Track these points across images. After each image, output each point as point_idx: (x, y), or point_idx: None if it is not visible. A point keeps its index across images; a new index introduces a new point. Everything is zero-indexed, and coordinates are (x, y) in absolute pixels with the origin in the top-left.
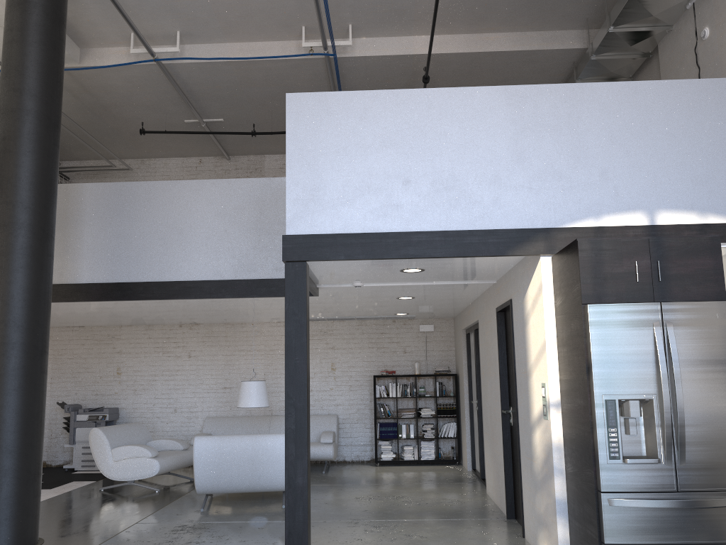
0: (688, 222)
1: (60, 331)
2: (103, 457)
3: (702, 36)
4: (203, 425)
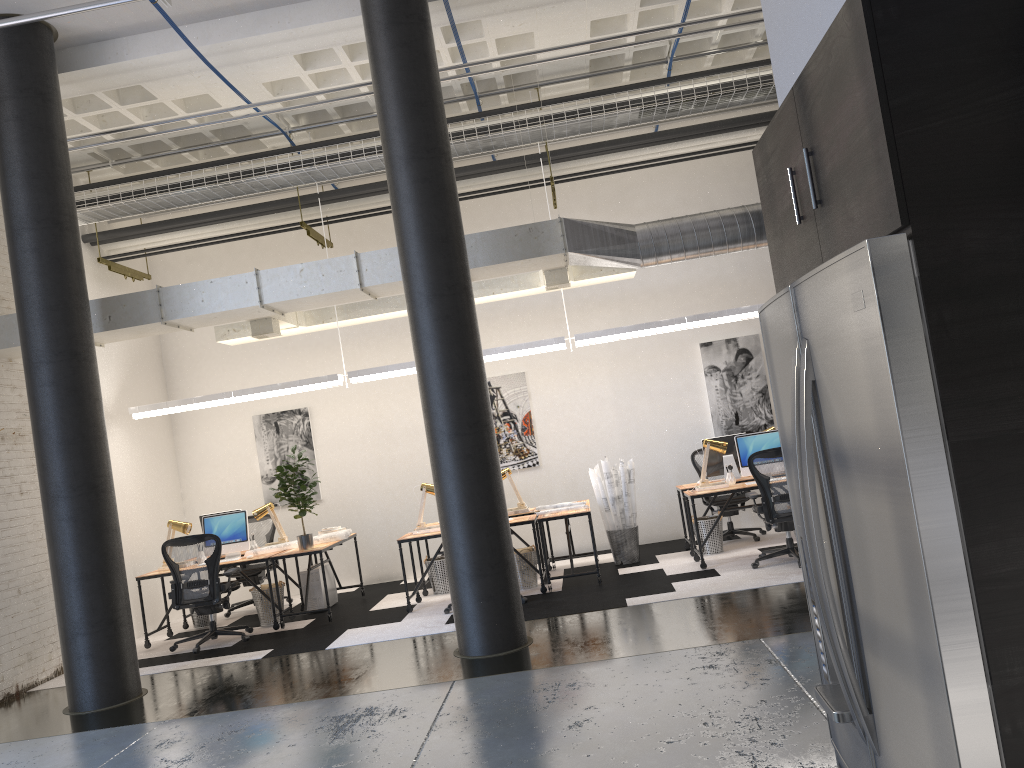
0: None
1: None
2: None
3: None
4: None
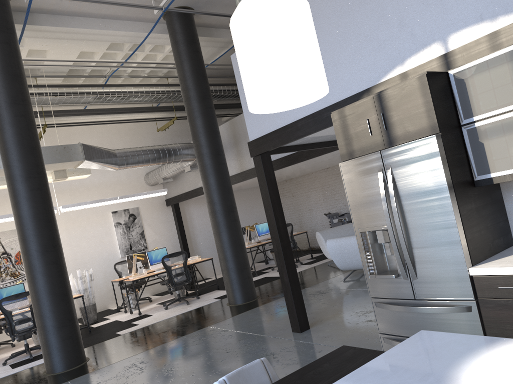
0: (479, 36)
1: (319, 172)
2: (323, 247)
3: None
4: None
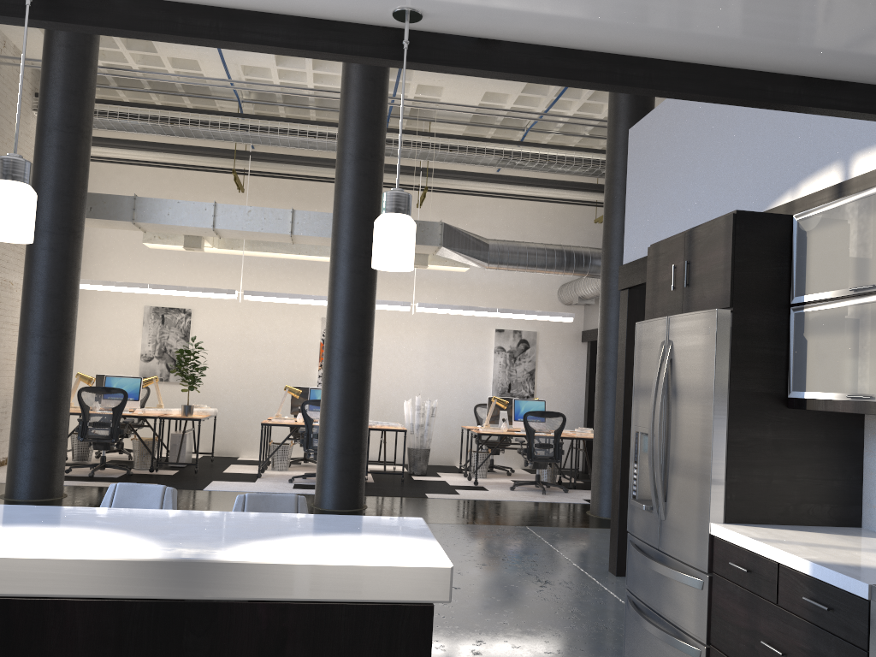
0: None
1: None
2: None
3: None
4: None
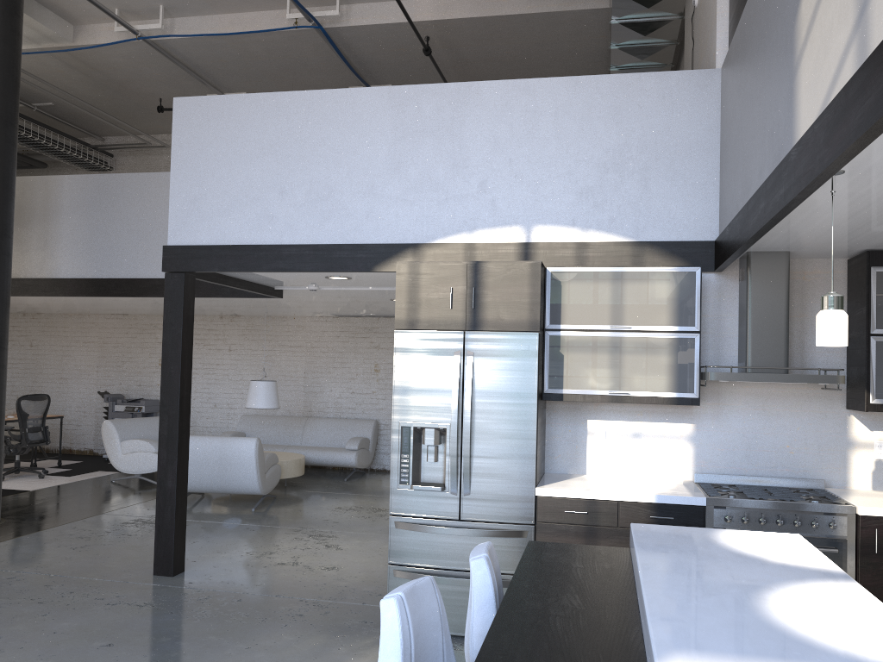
0: (566, 240)
1: (105, 318)
2: (113, 449)
3: (692, 4)
4: (238, 423)
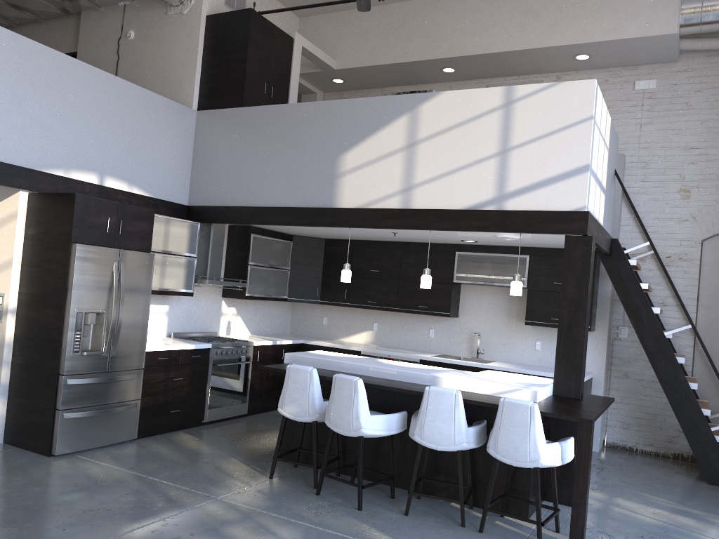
0: (122, 188)
1: None
2: None
3: (129, 36)
4: None
